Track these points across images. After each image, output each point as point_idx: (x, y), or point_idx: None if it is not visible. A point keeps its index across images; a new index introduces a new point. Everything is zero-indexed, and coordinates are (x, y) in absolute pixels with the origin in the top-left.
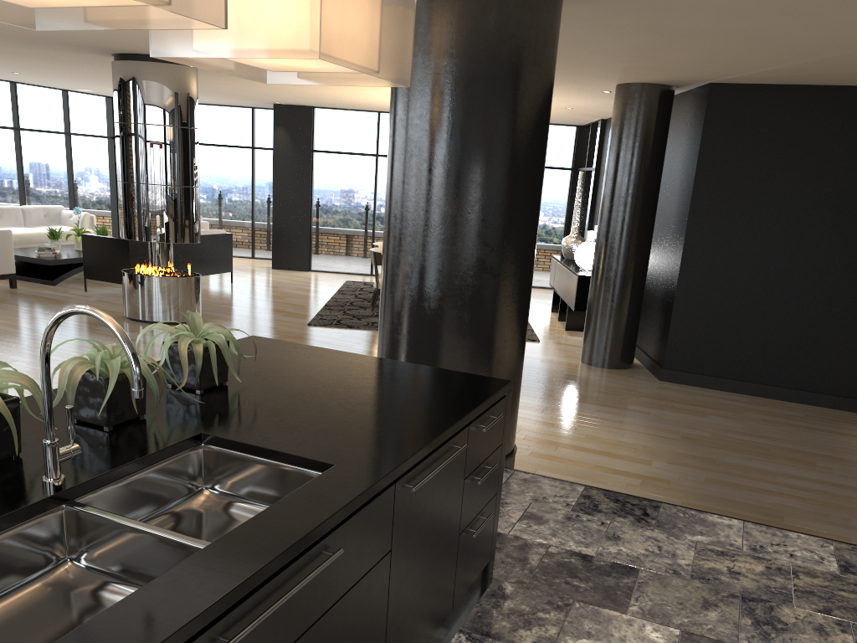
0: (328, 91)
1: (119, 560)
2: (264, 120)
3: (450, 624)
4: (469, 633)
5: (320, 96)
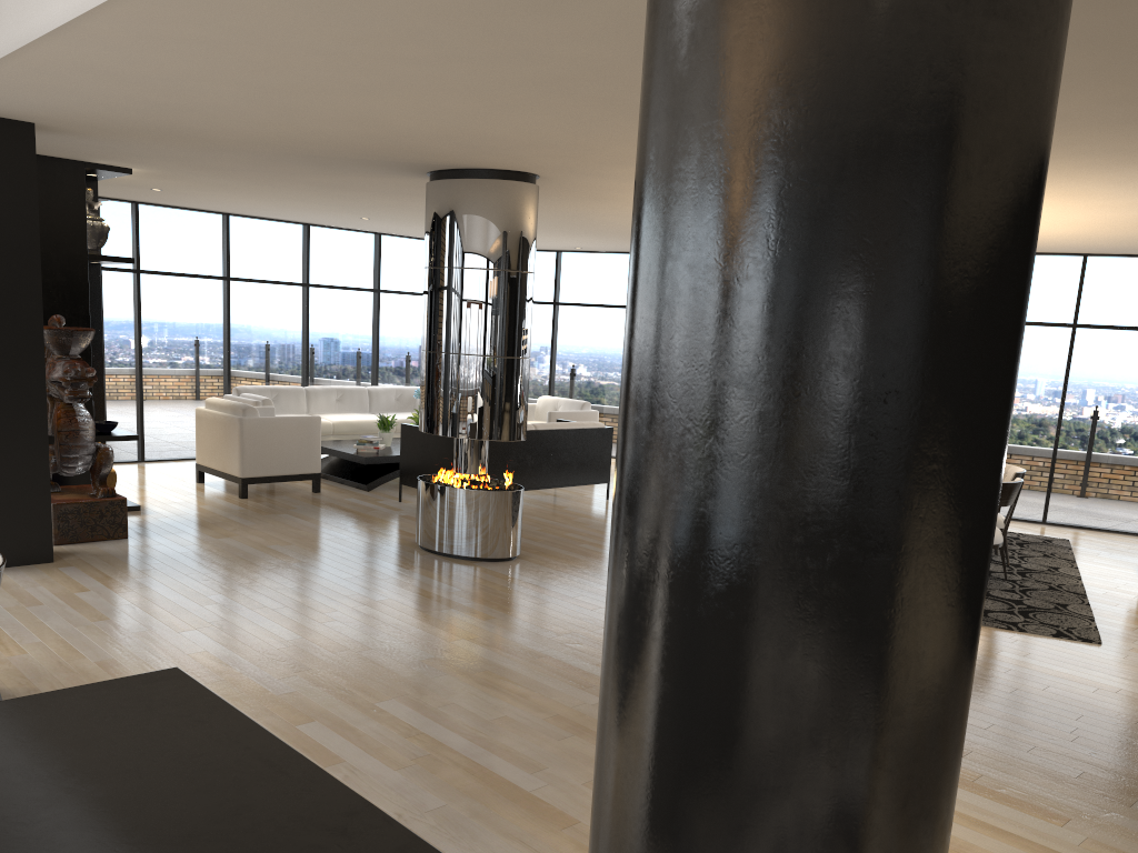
0: None
1: None
2: None
3: None
4: None
5: None
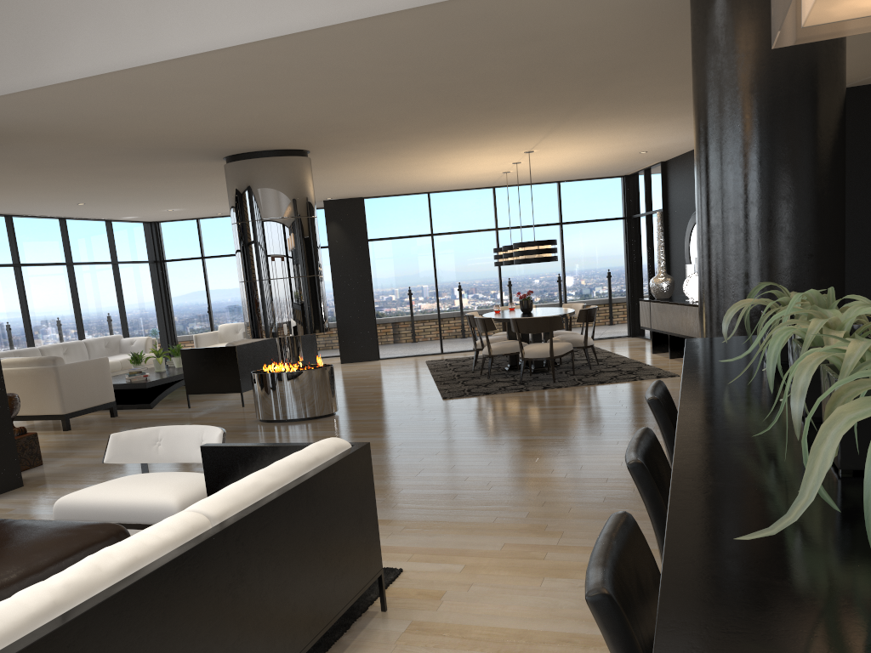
0: (405, 172)
1: None
2: None
3: None
4: None
5: (388, 181)
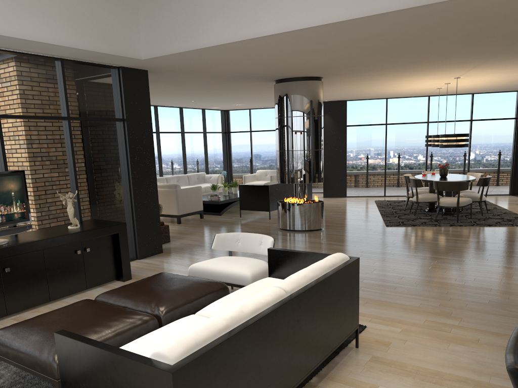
0: (375, 88)
1: None
2: None
3: None
4: None
5: (363, 92)
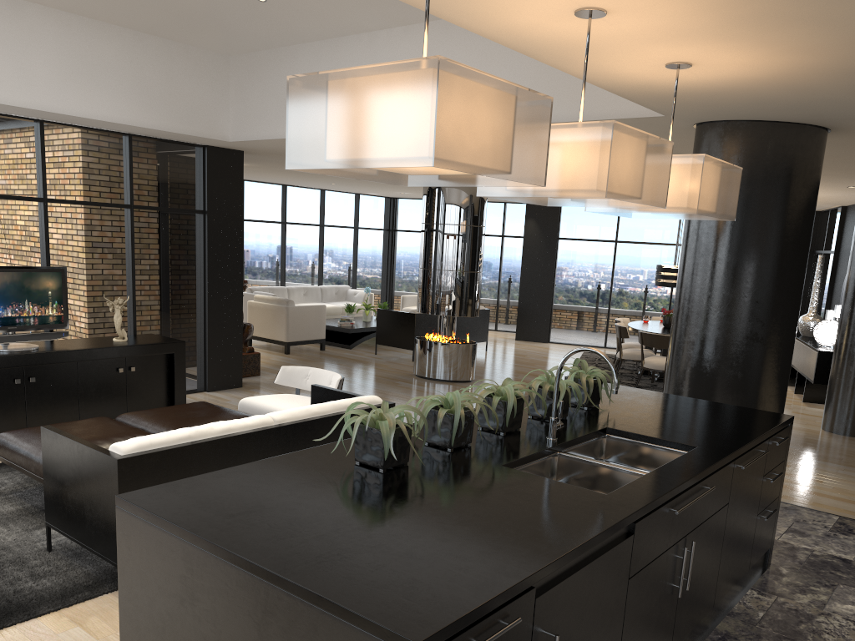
0: None
1: (588, 482)
2: (513, 213)
3: (745, 581)
4: (759, 590)
5: None
